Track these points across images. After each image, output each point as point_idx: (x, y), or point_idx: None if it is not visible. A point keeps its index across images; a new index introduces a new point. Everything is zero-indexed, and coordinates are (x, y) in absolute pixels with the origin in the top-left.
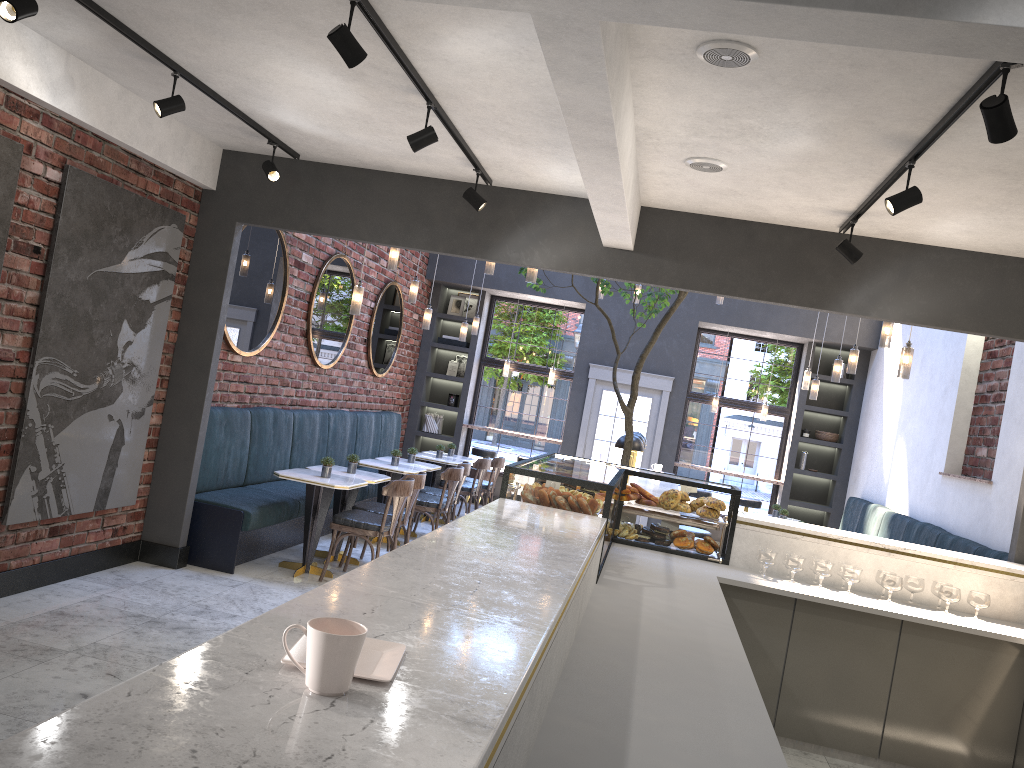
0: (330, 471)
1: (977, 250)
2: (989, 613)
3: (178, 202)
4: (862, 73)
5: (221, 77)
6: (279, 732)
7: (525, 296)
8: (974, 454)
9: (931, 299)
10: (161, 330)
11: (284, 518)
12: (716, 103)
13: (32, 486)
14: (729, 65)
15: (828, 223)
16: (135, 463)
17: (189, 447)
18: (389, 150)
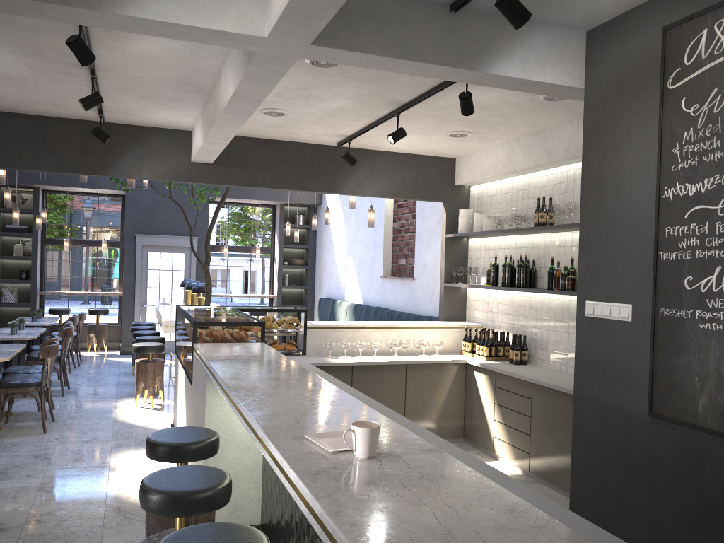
0: None
1: (407, 152)
2: (439, 350)
3: None
4: (392, 73)
5: None
6: (389, 475)
7: (74, 189)
8: (398, 263)
9: (388, 182)
10: None
11: None
12: (301, 82)
13: None
14: (323, 66)
15: (331, 141)
16: None
17: None
18: (25, 99)
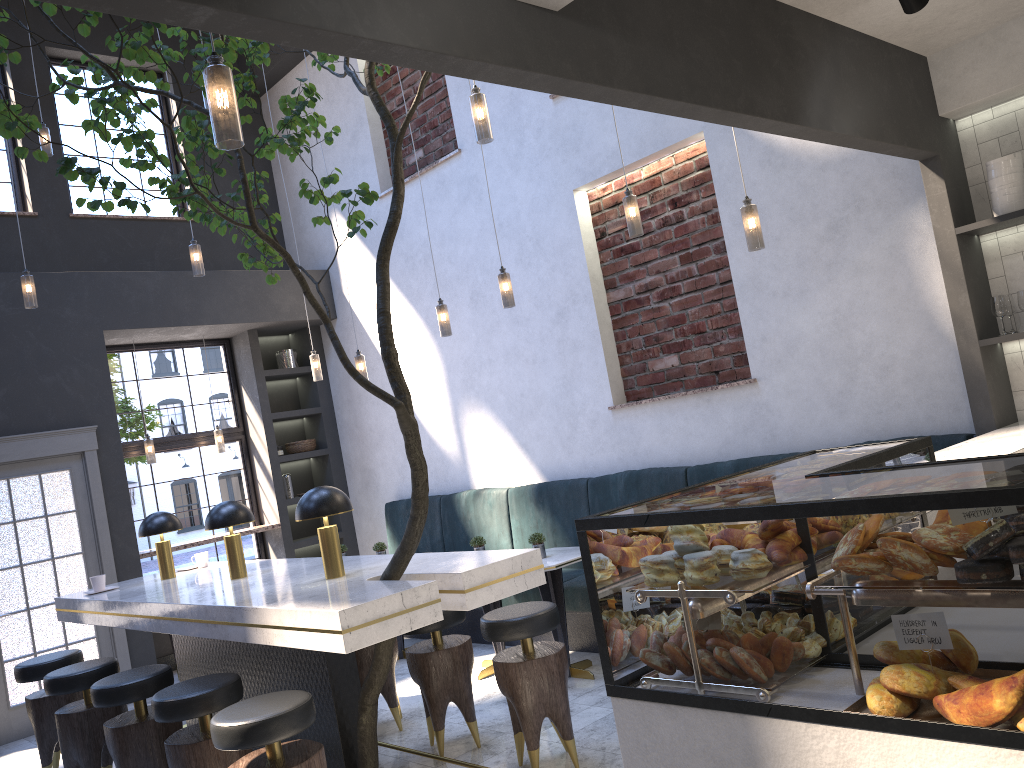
0: None
1: (875, 32)
2: None
3: None
4: None
5: None
6: None
7: None
8: (648, 370)
9: (863, 102)
10: None
11: None
12: None
13: None
14: None
15: None
16: None
17: None
18: None
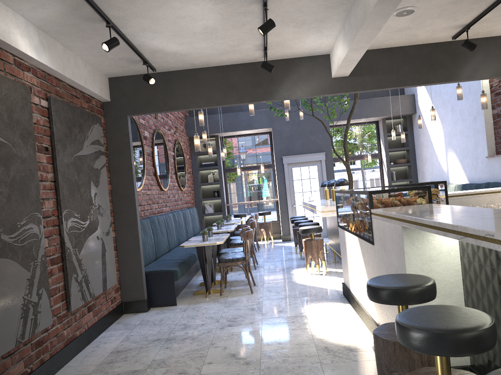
0: (207, 237)
1: None
2: None
3: (95, 111)
4: None
5: (134, 22)
6: None
7: (239, 132)
8: None
9: None
10: (105, 184)
11: (187, 269)
12: None
13: (77, 286)
14: None
15: (447, 36)
16: (112, 260)
17: (135, 244)
18: (214, 51)
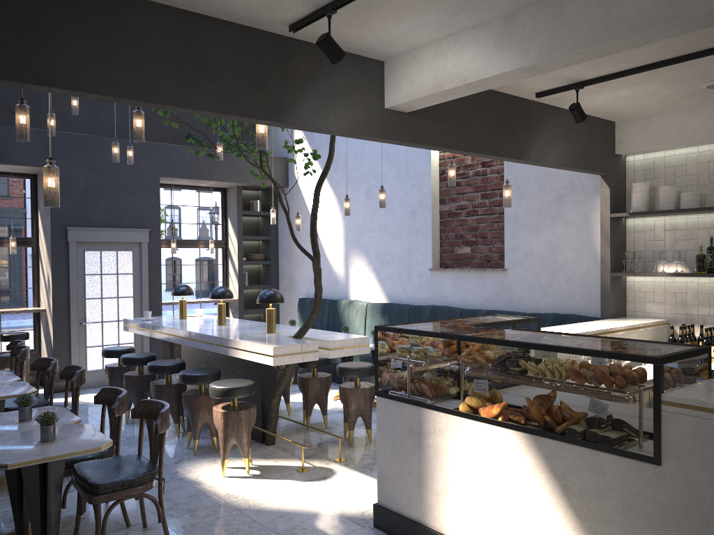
0: (55, 430)
1: None
2: None
3: None
4: None
5: None
6: None
7: None
8: (454, 252)
9: (566, 148)
10: None
11: None
12: None
13: None
14: None
15: (536, 89)
16: None
17: None
18: None
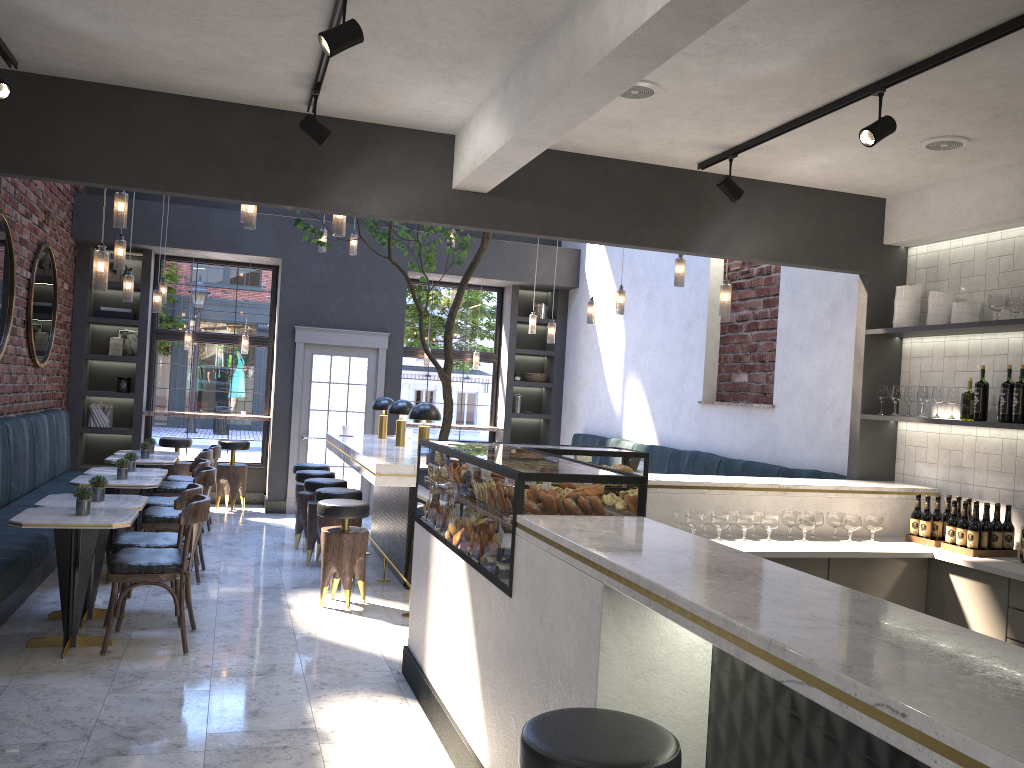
0: (90, 505)
1: (808, 185)
2: (866, 532)
3: None
4: None
5: None
6: None
7: (204, 253)
8: (731, 381)
9: (774, 235)
10: None
11: (22, 580)
12: (741, 10)
13: None
14: None
15: (691, 159)
16: None
17: None
18: (189, 59)
